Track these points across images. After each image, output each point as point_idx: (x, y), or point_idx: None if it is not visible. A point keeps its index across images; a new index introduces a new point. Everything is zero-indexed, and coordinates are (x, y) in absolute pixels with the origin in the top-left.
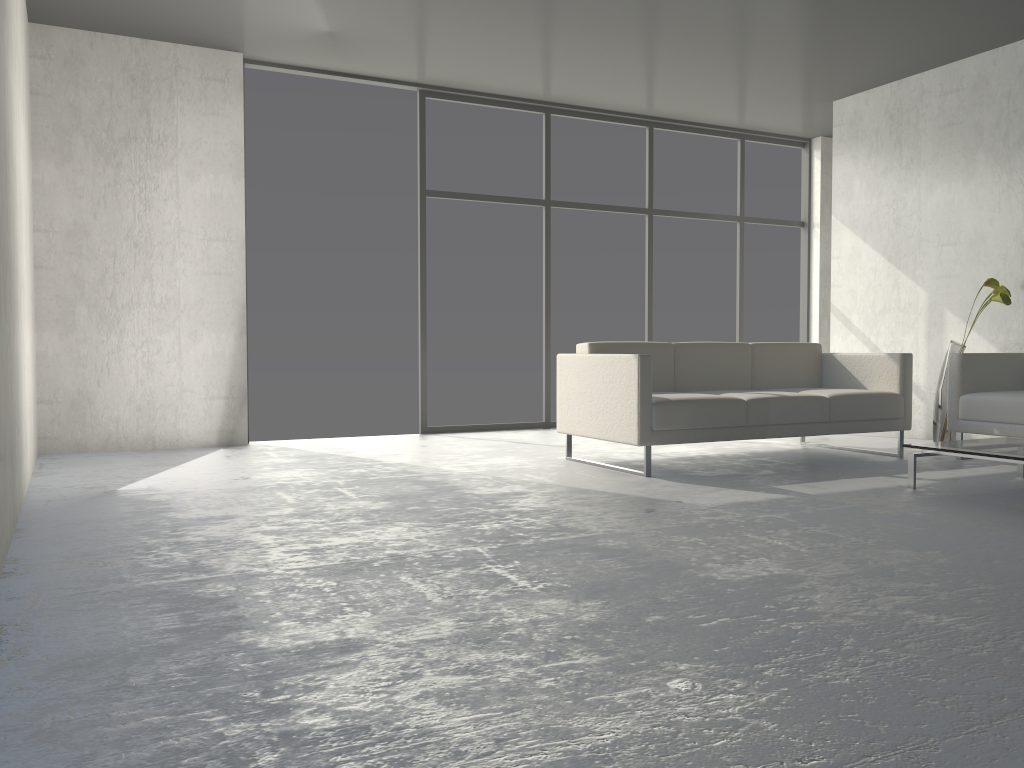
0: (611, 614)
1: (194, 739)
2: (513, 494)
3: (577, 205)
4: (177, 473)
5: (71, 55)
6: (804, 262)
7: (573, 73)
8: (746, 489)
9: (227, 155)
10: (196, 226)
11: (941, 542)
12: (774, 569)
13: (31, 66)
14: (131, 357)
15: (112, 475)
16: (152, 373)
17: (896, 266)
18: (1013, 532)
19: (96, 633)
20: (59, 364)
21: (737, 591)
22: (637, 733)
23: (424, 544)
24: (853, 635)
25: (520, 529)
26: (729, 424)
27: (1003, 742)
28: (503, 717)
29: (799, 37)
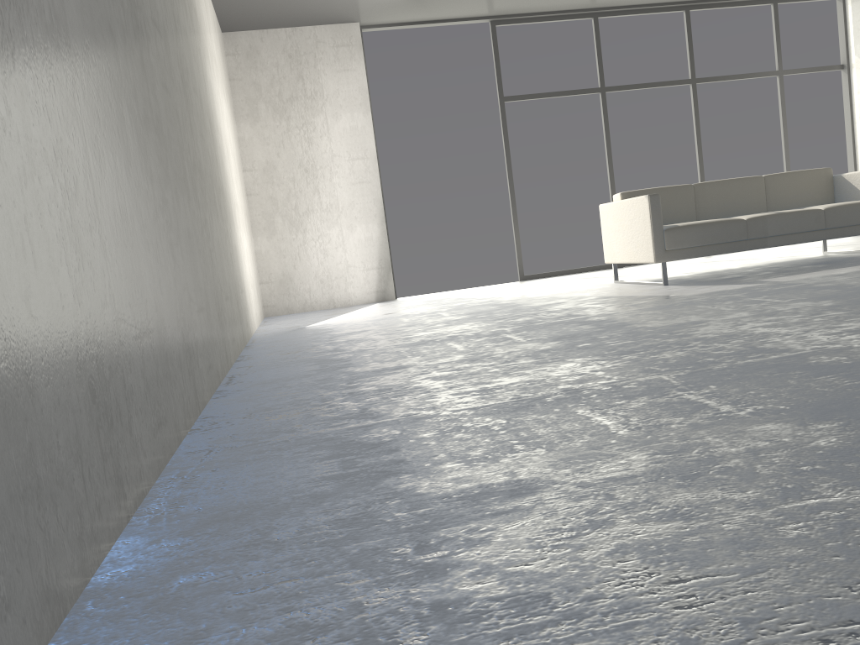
0: (559, 345)
1: (309, 397)
2: (555, 304)
3: (628, 87)
4: (344, 316)
5: (250, 49)
6: (846, 100)
7: None
8: (733, 284)
9: (357, 98)
10: (343, 151)
11: (843, 296)
12: (693, 319)
13: (227, 62)
14: (312, 247)
15: (305, 321)
16: (327, 256)
17: None
18: None
19: (276, 374)
20: (269, 257)
21: (653, 330)
22: (524, 380)
23: (474, 330)
24: (702, 340)
25: (542, 318)
26: (731, 239)
27: (729, 368)
28: (460, 381)
29: None
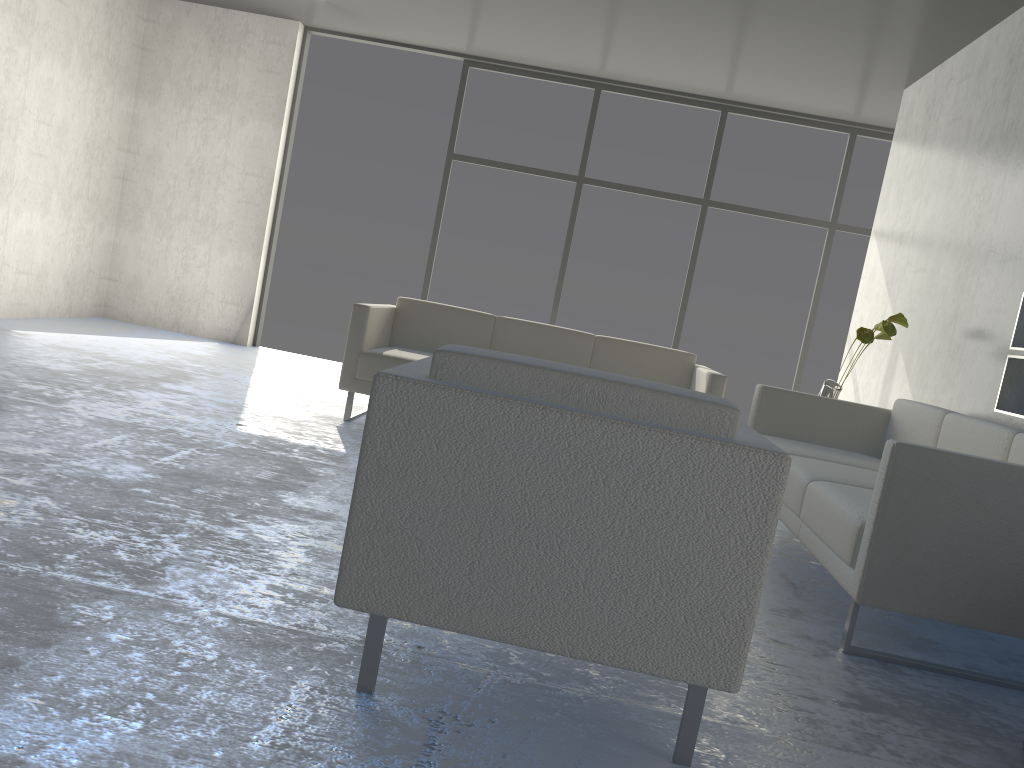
0: None
1: None
2: (177, 392)
3: (614, 185)
4: (95, 337)
5: (172, 20)
6: None
7: (571, 46)
8: (349, 441)
9: (272, 106)
10: (238, 162)
11: (204, 480)
12: None
13: (145, 28)
14: (174, 258)
15: (59, 328)
16: (186, 273)
17: (888, 293)
18: (307, 502)
19: None
20: (126, 253)
21: None
22: None
23: None
24: None
25: (35, 392)
26: None
27: None
28: None
29: (728, 6)
